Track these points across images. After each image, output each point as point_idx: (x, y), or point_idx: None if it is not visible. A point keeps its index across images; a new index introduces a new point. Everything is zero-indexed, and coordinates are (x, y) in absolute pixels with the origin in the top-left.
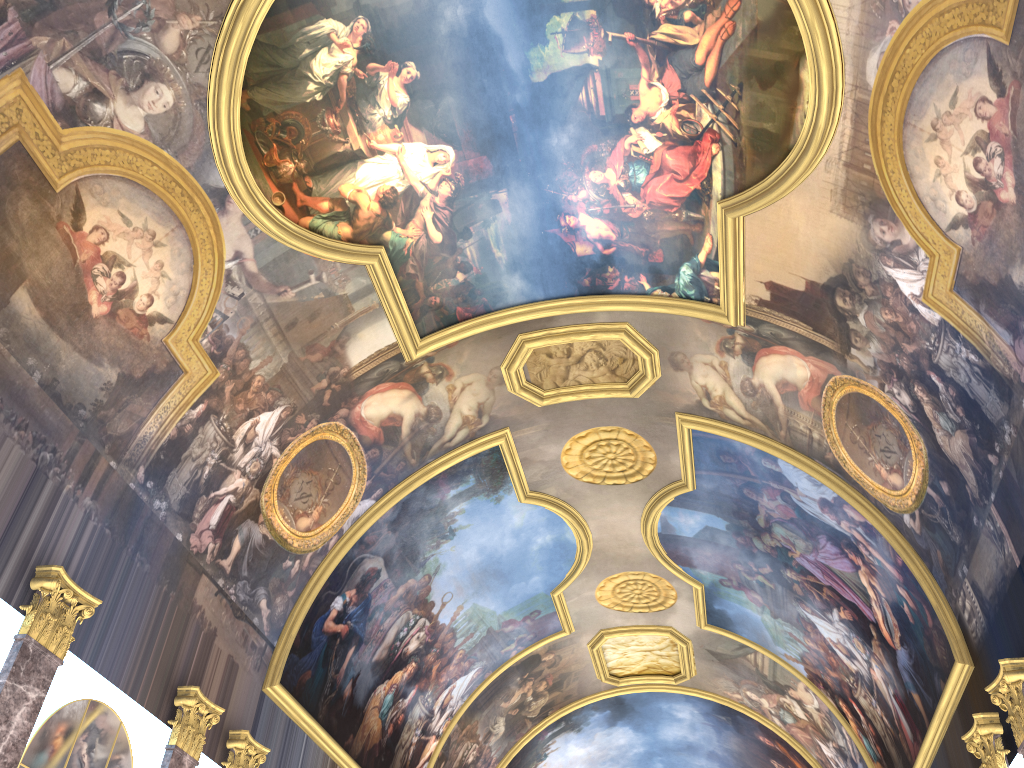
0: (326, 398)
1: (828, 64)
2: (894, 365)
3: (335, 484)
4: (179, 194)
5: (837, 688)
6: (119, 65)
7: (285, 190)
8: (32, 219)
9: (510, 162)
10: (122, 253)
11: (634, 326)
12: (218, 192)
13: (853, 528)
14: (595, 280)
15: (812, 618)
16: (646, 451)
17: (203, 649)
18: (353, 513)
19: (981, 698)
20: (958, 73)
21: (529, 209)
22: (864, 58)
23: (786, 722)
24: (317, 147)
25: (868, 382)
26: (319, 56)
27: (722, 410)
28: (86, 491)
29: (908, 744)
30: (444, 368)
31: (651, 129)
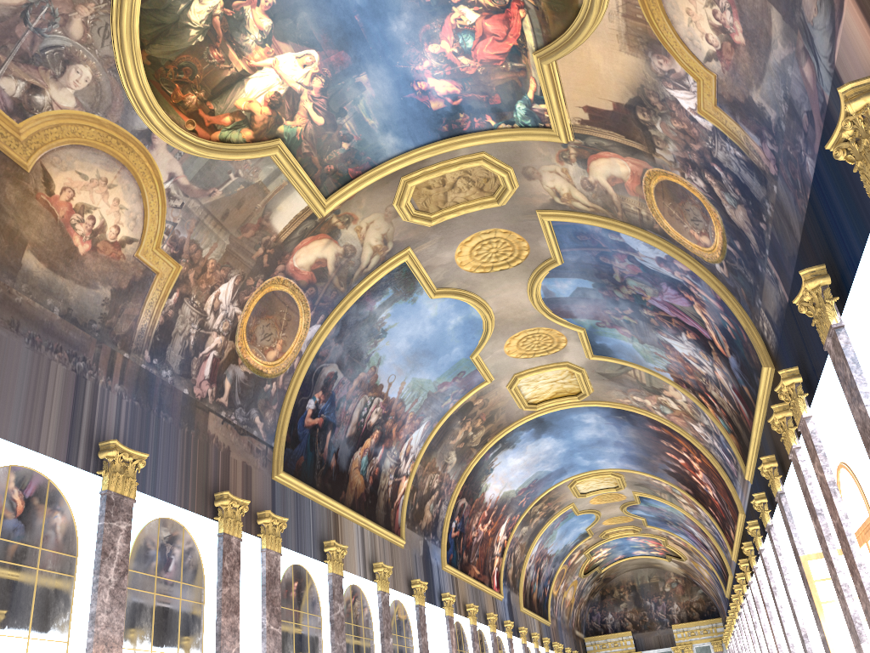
0: (265, 261)
1: None
2: (688, 159)
3: (288, 321)
4: (116, 144)
5: (695, 386)
6: (44, 60)
7: (194, 117)
8: (18, 198)
9: (363, 51)
10: (87, 201)
11: (490, 153)
12: (144, 133)
13: (683, 276)
14: (451, 125)
15: (668, 340)
16: (520, 242)
17: (224, 463)
18: (306, 338)
19: None
20: None
21: (387, 83)
22: None
23: (666, 413)
24: (210, 77)
25: (673, 172)
26: (193, 7)
27: (571, 203)
28: (114, 380)
29: (747, 421)
30: (349, 215)
31: (469, 5)
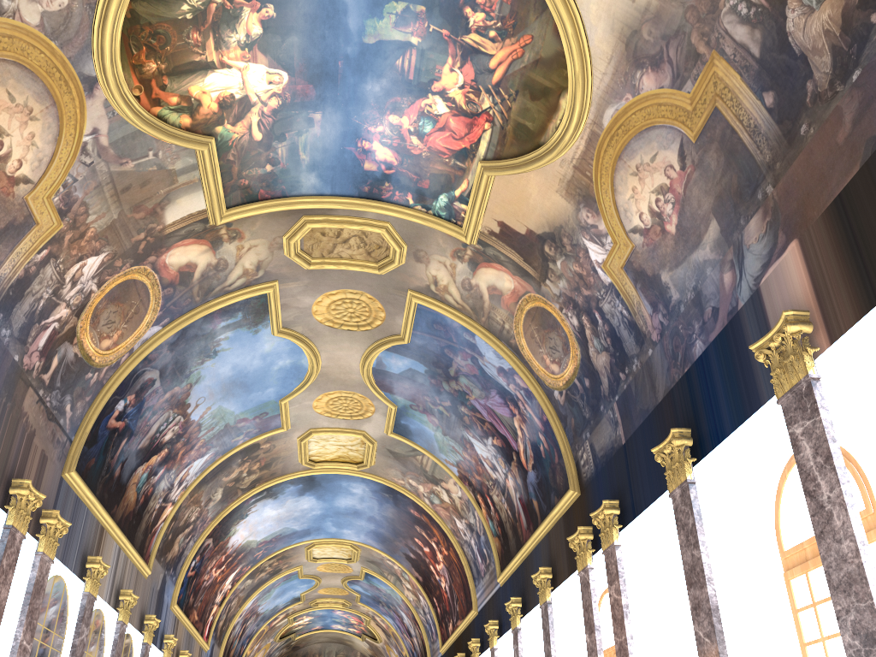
0: (141, 247)
1: (581, 104)
2: (573, 299)
3: (134, 314)
4: (58, 78)
5: (478, 487)
6: None
7: (145, 84)
8: None
9: (330, 94)
10: (4, 125)
11: (394, 226)
12: (89, 79)
13: (517, 390)
14: (373, 189)
15: (472, 440)
16: (379, 311)
17: (26, 447)
18: (144, 336)
19: (581, 514)
20: (660, 144)
21: (336, 130)
22: (604, 108)
23: (434, 502)
24: (178, 54)
25: (552, 304)
26: None
27: (443, 295)
28: None
29: (522, 530)
30: (238, 232)
31: (444, 99)
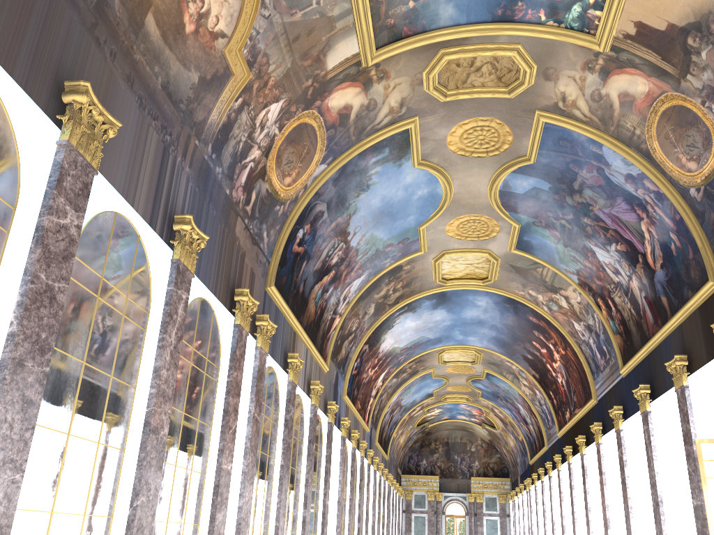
0: (309, 93)
1: None
2: None
3: (306, 154)
4: None
5: (599, 291)
6: None
7: None
8: None
9: None
10: None
11: (524, 47)
12: None
13: (646, 194)
14: (506, 11)
15: (594, 248)
16: (506, 135)
17: (240, 265)
18: (314, 174)
19: None
20: None
21: None
22: None
23: (552, 309)
24: None
25: (693, 99)
26: None
27: (571, 110)
28: (186, 162)
29: (648, 326)
30: (385, 72)
31: None
